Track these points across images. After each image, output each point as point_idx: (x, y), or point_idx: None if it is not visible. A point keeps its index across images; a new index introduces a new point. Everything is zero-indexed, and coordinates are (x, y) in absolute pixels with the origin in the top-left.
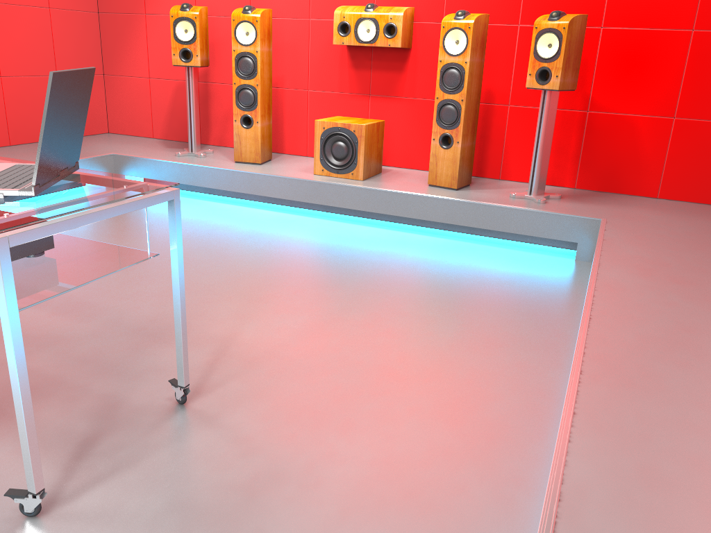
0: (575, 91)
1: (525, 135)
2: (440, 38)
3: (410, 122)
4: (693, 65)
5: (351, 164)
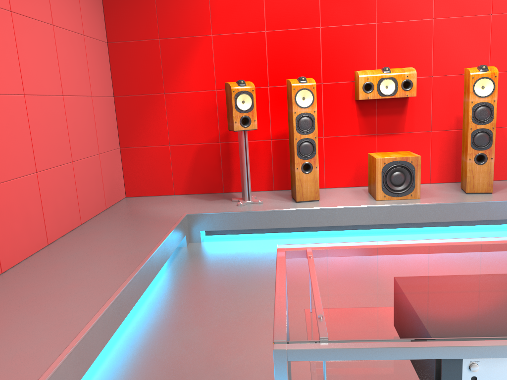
0: None
1: (500, 147)
2: (470, 86)
3: (411, 150)
4: None
5: (409, 187)
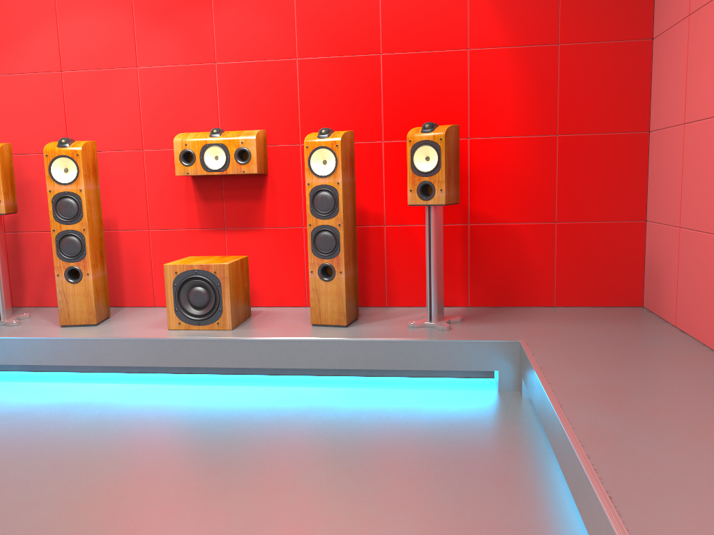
0: (453, 205)
1: (407, 256)
2: (305, 159)
3: (276, 254)
4: (564, 169)
5: (215, 311)
